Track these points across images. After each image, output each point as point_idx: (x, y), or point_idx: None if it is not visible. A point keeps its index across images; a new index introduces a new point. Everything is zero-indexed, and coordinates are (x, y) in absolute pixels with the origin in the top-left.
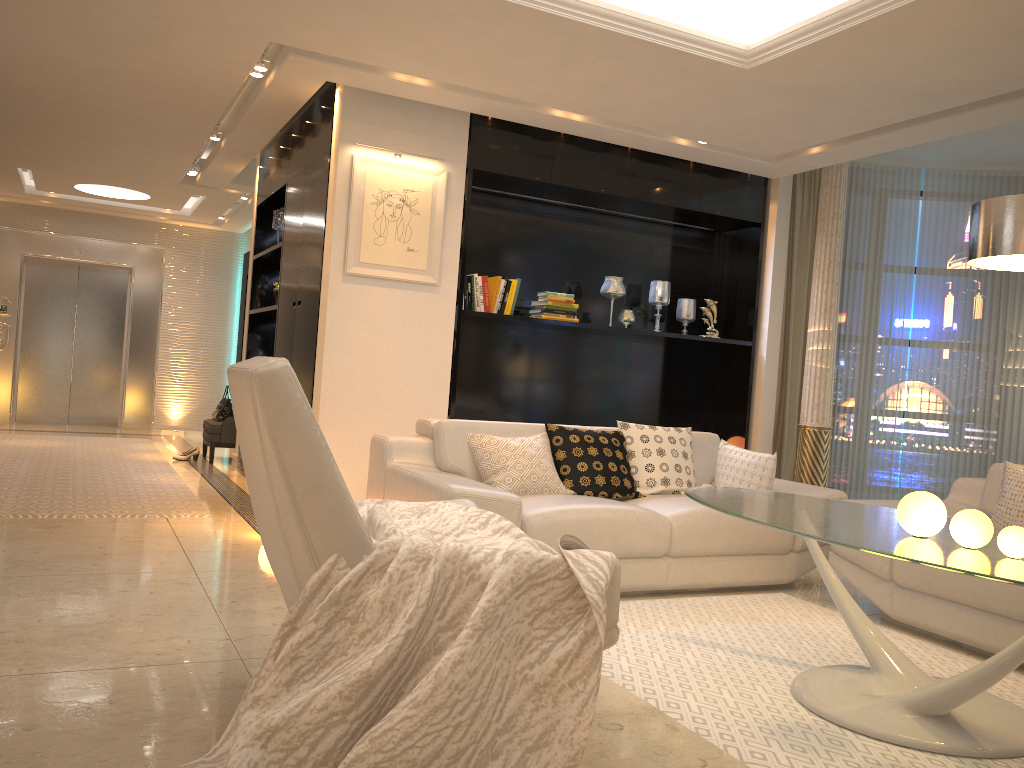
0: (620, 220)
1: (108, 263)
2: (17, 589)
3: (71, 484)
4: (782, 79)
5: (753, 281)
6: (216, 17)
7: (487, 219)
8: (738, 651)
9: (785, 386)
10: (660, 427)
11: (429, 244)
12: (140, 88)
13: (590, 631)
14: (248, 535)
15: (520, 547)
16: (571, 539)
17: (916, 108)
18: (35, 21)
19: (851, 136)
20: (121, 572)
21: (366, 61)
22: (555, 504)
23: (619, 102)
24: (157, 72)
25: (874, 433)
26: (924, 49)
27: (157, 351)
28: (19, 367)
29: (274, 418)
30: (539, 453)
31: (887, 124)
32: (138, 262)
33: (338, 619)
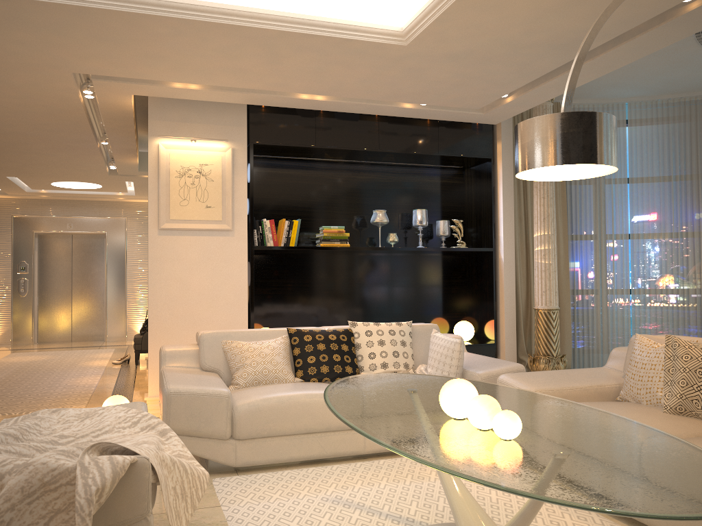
0: (387, 168)
1: (89, 232)
2: None
3: (14, 389)
4: (438, 49)
5: (490, 202)
6: (22, 60)
7: (282, 178)
8: (373, 511)
9: (530, 278)
10: (383, 323)
11: (223, 201)
12: (24, 115)
13: None
14: None
15: (41, 458)
16: (115, 444)
17: (557, 57)
18: None
19: (529, 85)
20: None
21: (143, 77)
22: (265, 393)
23: (337, 83)
24: (24, 103)
25: (608, 308)
26: (525, 10)
27: (126, 288)
28: (37, 306)
29: None
30: (273, 352)
31: (545, 72)
32: (109, 229)
33: None
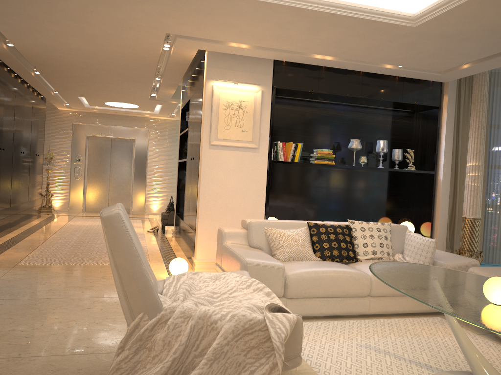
0: (360, 108)
1: (123, 137)
2: (41, 306)
3: (93, 246)
4: (436, 30)
5: (434, 138)
6: (137, 23)
7: (287, 112)
8: (398, 357)
9: (456, 194)
10: (372, 222)
11: (253, 127)
12: (115, 58)
13: (276, 362)
14: (163, 275)
15: (240, 312)
16: (276, 305)
17: None
18: (60, 32)
19: (485, 57)
20: (93, 297)
21: (213, 38)
22: (305, 268)
23: (348, 49)
24: (120, 51)
25: None
26: None
27: (146, 178)
28: (86, 186)
29: (111, 240)
30: (301, 238)
31: None
32: (137, 136)
33: (142, 348)
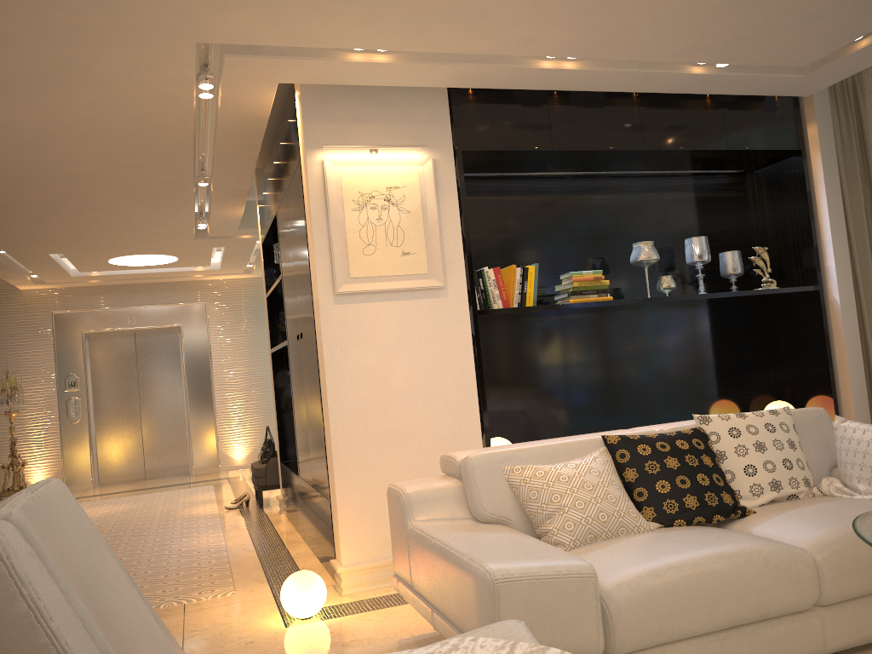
0: (636, 180)
1: (158, 326)
2: None
3: None
4: None
5: (805, 216)
6: (120, 22)
7: (489, 206)
8: None
9: (863, 328)
10: (750, 413)
11: (426, 243)
12: (98, 140)
13: None
14: (268, 621)
15: None
16: None
17: None
18: None
19: None
20: None
21: (310, 43)
22: (643, 560)
23: (618, 28)
24: (103, 116)
25: None
26: None
27: (214, 398)
28: (95, 434)
29: None
30: (603, 479)
31: None
32: (184, 320)
33: None
